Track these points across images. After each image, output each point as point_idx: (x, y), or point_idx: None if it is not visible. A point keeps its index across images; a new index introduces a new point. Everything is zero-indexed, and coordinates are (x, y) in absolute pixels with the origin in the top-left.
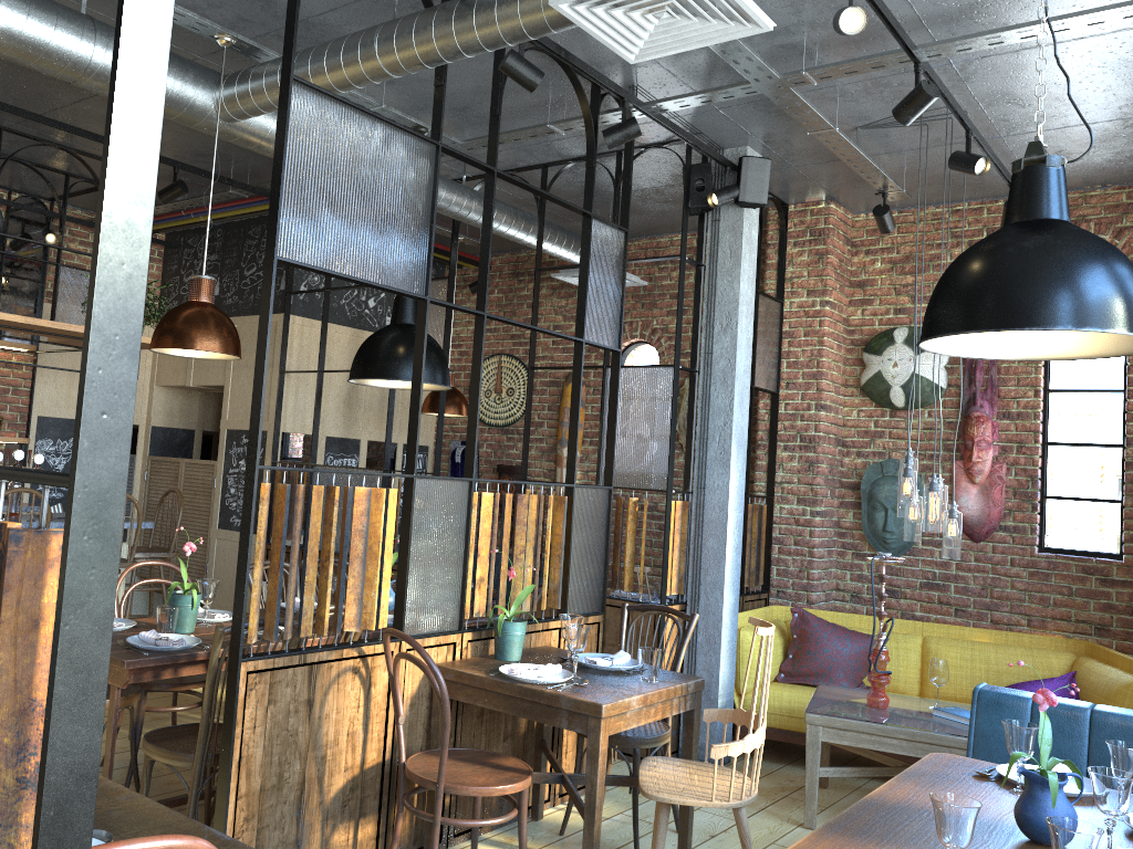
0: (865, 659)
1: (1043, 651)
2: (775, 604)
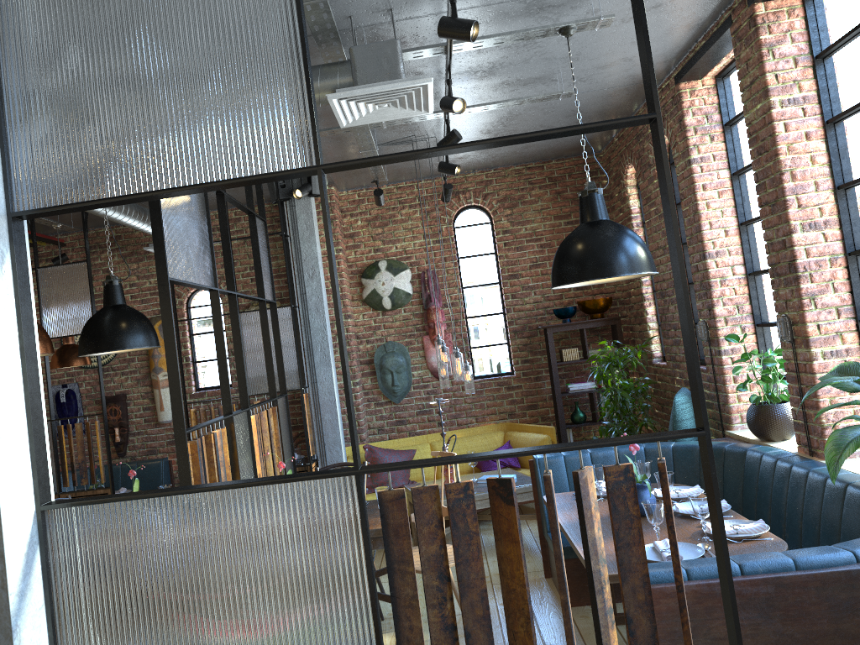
0: None
1: (490, 434)
2: None
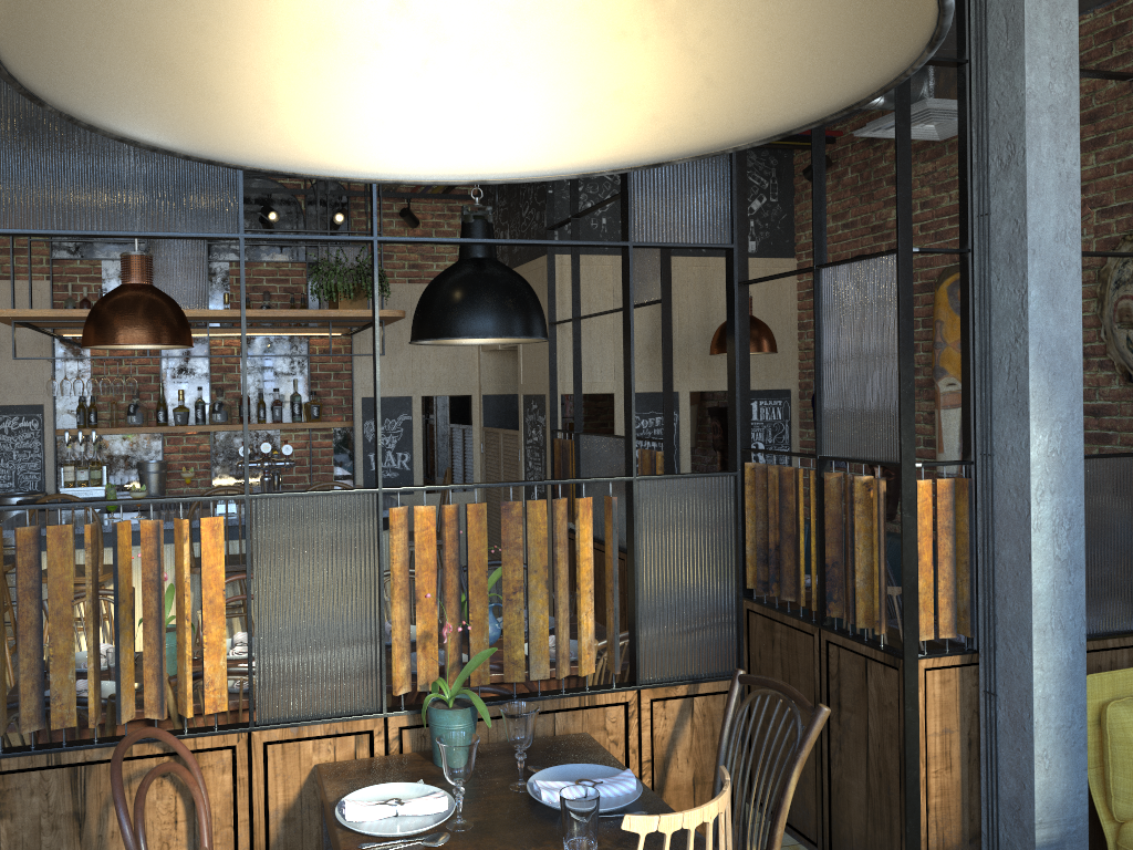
0: None
1: None
2: None
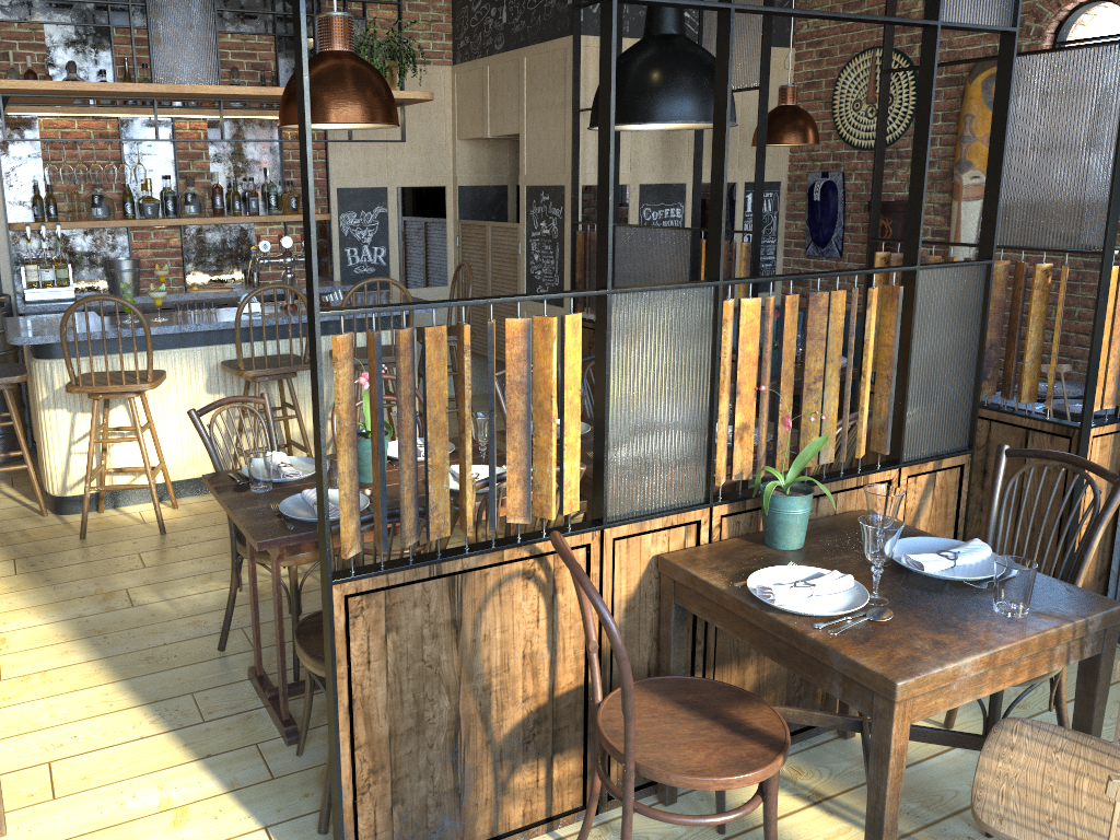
0: None
1: None
2: None
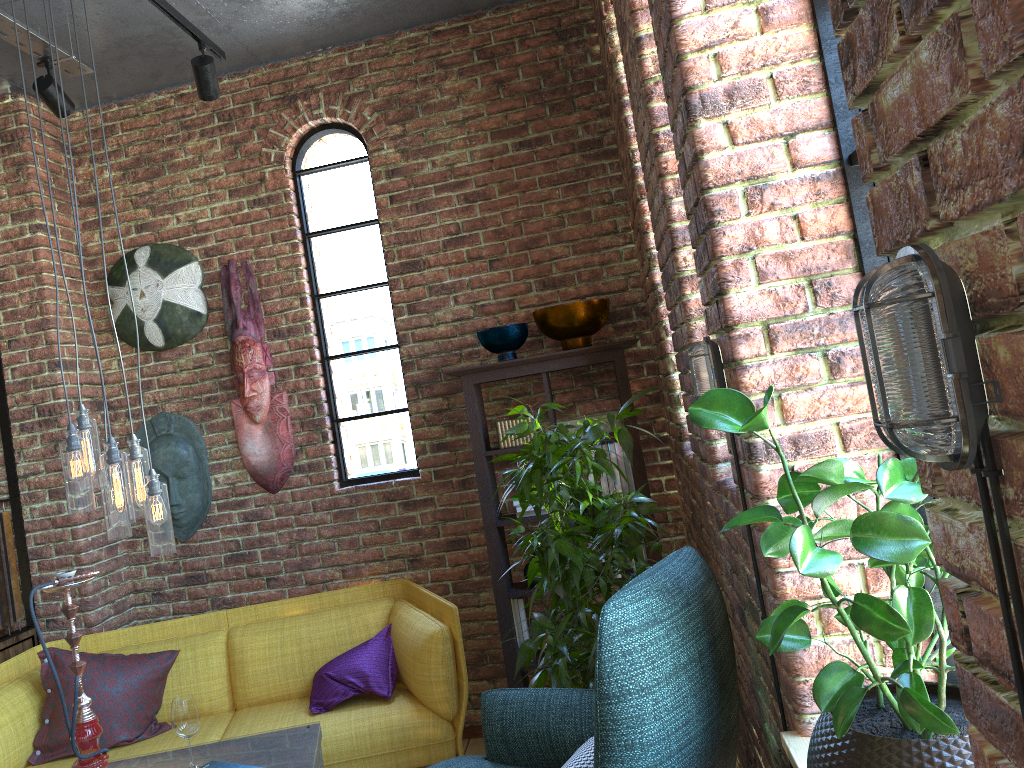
0: (149, 690)
1: (360, 607)
2: (47, 639)
